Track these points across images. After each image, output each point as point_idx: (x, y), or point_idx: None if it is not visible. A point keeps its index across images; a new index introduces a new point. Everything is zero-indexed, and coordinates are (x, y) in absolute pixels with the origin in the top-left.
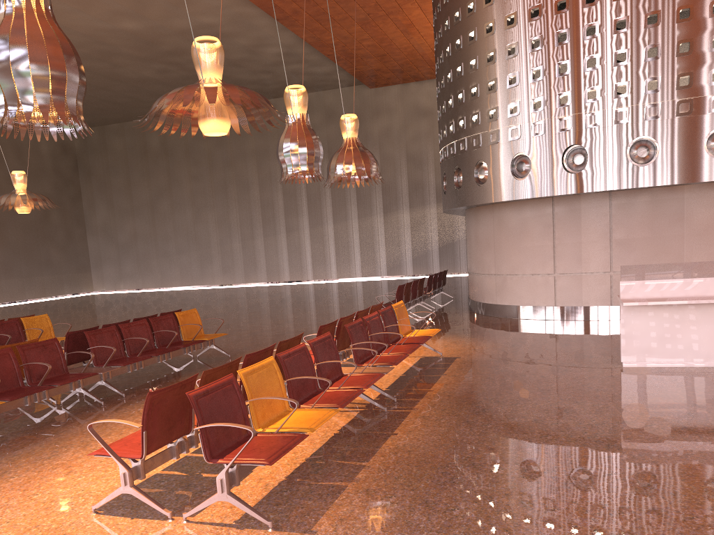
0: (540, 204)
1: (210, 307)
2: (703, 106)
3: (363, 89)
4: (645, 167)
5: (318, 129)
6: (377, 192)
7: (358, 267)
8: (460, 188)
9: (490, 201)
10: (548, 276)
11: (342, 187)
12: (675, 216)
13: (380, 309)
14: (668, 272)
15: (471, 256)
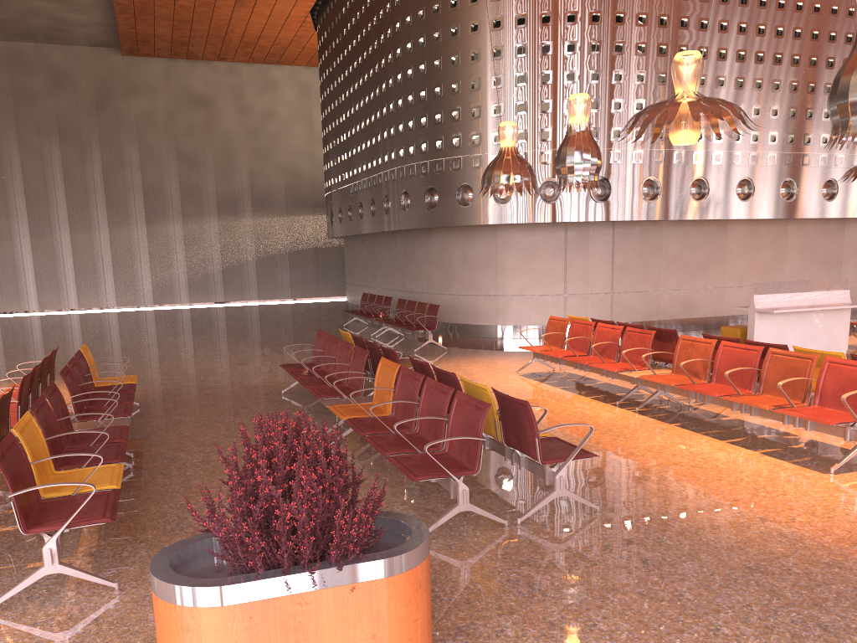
0: (553, 228)
1: (21, 345)
2: (689, 158)
3: (112, 54)
4: (652, 203)
5: (42, 97)
6: (136, 195)
7: (111, 292)
8: (469, 205)
9: (514, 222)
10: (558, 297)
11: (82, 183)
12: (656, 246)
13: (549, 324)
14: (780, 288)
15: (452, 277)
